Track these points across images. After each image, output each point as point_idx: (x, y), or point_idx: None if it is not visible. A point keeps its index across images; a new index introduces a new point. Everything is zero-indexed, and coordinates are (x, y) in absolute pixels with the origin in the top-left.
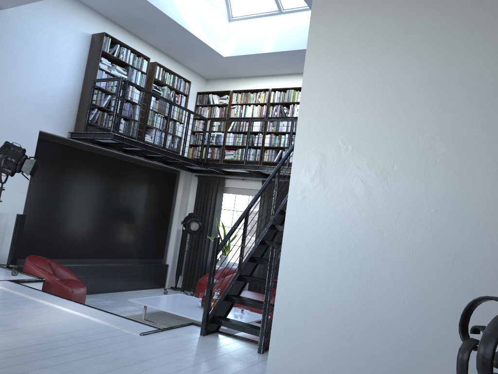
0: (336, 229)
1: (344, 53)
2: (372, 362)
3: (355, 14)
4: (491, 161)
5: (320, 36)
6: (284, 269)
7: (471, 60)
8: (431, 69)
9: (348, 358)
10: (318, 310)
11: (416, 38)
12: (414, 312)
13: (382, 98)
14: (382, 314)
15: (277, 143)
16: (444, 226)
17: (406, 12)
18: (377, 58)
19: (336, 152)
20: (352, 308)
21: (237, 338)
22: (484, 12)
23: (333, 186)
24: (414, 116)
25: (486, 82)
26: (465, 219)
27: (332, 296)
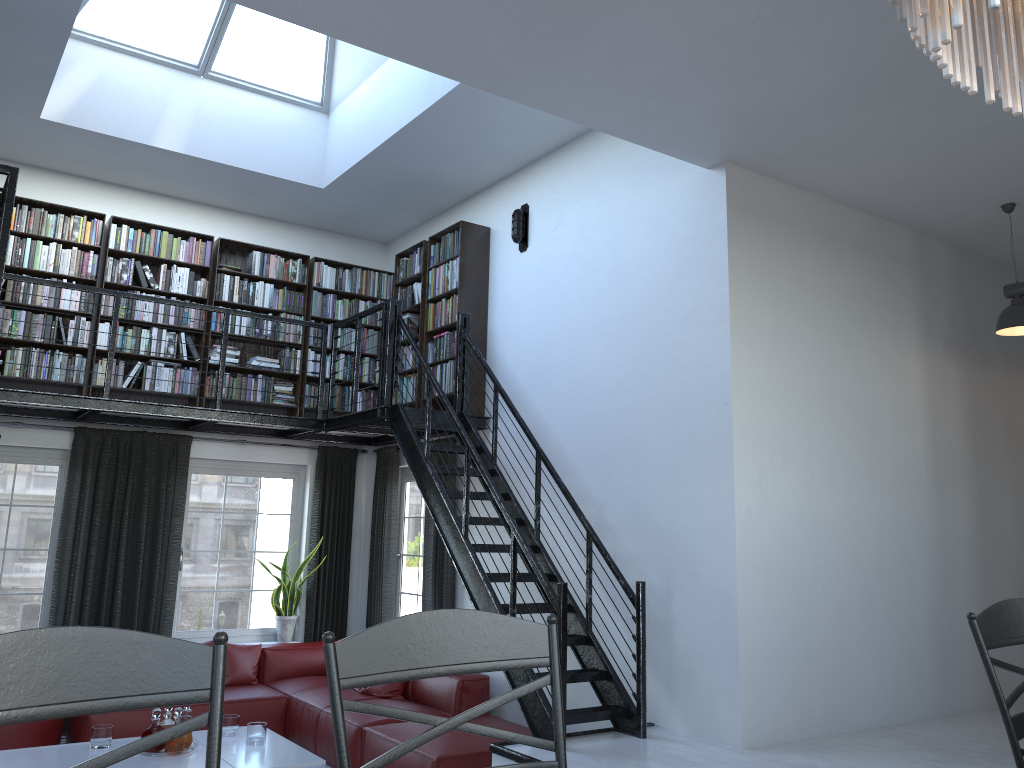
0: (780, 550)
1: (763, 344)
2: (820, 683)
3: (767, 300)
4: (864, 474)
5: (741, 315)
6: (743, 608)
7: (846, 378)
8: (825, 380)
9: (804, 687)
10: (777, 646)
11: (812, 344)
12: (839, 622)
13: (797, 404)
14: (821, 632)
15: (131, 345)
16: (847, 536)
17: (804, 314)
18: (788, 357)
19: (770, 461)
20: (801, 634)
21: (572, 737)
22: (848, 334)
23: (772, 501)
24: (819, 426)
25: (855, 400)
26: (857, 528)
27: (785, 626)
